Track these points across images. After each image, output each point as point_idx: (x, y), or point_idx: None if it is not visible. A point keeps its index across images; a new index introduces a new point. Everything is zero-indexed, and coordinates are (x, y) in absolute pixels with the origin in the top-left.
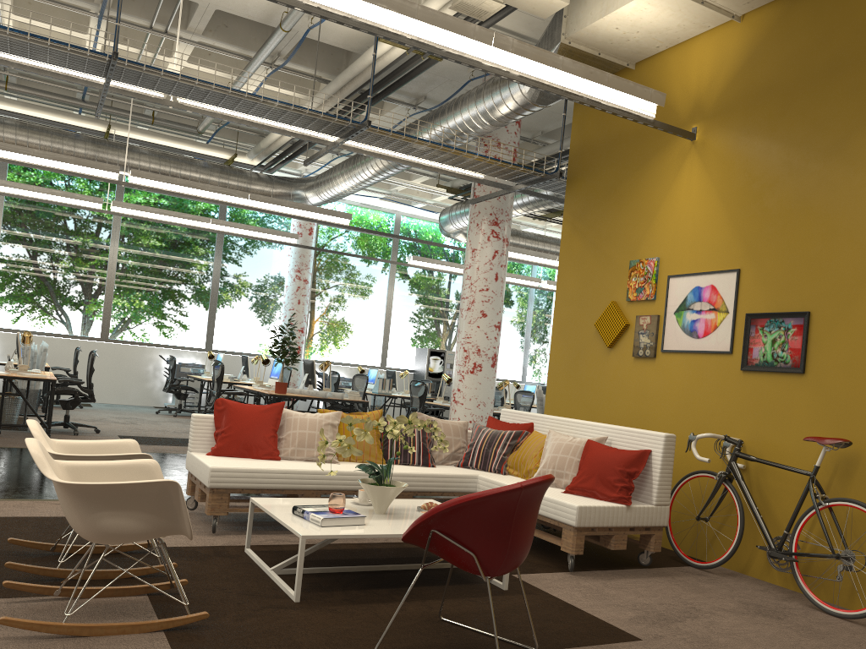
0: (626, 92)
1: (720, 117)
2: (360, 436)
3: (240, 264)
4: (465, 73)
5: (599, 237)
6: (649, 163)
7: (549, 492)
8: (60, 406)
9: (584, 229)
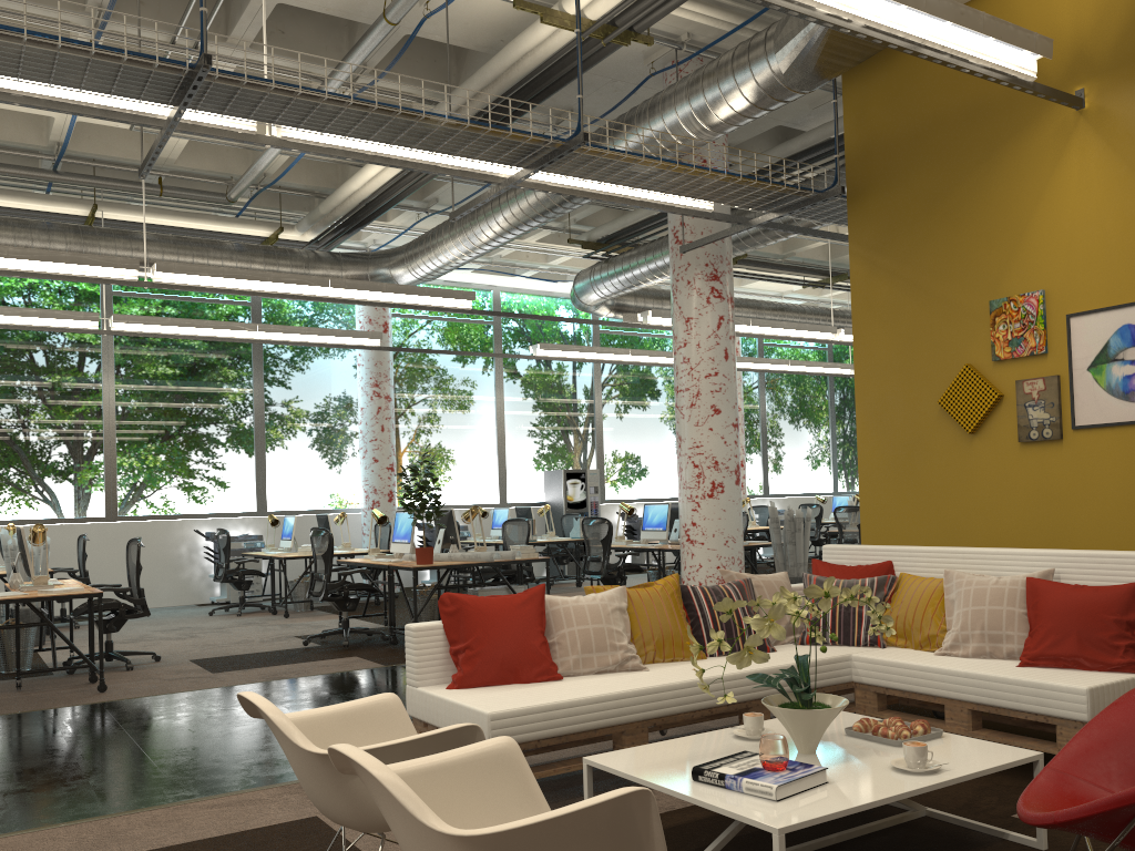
0: (1005, 41)
1: (1126, 69)
2: (762, 630)
3: (290, 385)
4: (638, 66)
5: (922, 273)
6: (999, 153)
7: (1000, 669)
8: (66, 624)
9: (893, 265)
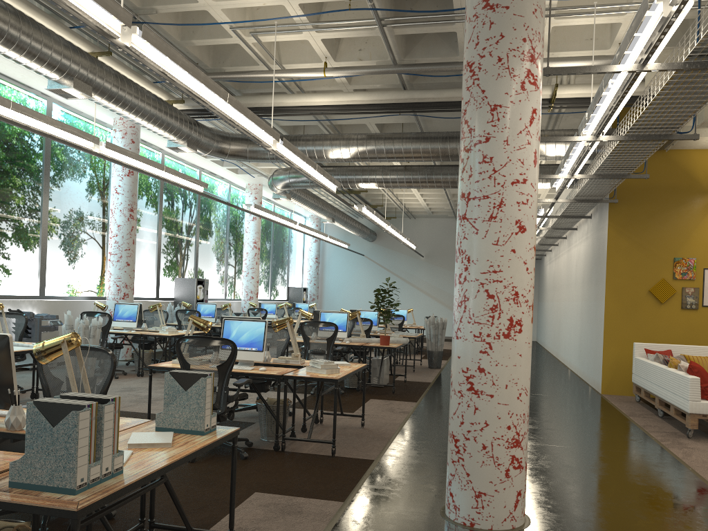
0: None
1: None
2: None
3: (63, 199)
4: None
5: (643, 240)
6: (682, 206)
7: None
8: None
9: (630, 234)
